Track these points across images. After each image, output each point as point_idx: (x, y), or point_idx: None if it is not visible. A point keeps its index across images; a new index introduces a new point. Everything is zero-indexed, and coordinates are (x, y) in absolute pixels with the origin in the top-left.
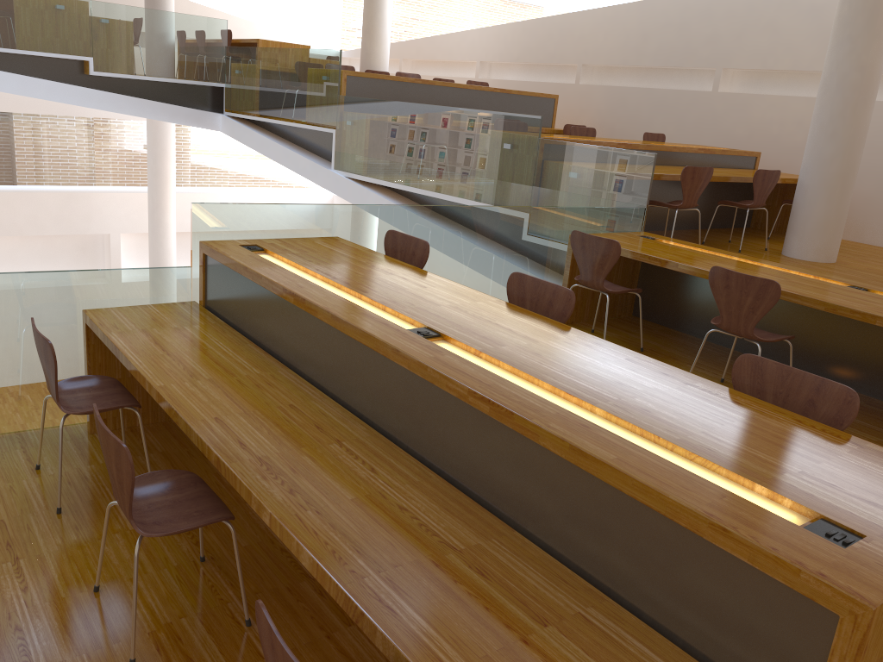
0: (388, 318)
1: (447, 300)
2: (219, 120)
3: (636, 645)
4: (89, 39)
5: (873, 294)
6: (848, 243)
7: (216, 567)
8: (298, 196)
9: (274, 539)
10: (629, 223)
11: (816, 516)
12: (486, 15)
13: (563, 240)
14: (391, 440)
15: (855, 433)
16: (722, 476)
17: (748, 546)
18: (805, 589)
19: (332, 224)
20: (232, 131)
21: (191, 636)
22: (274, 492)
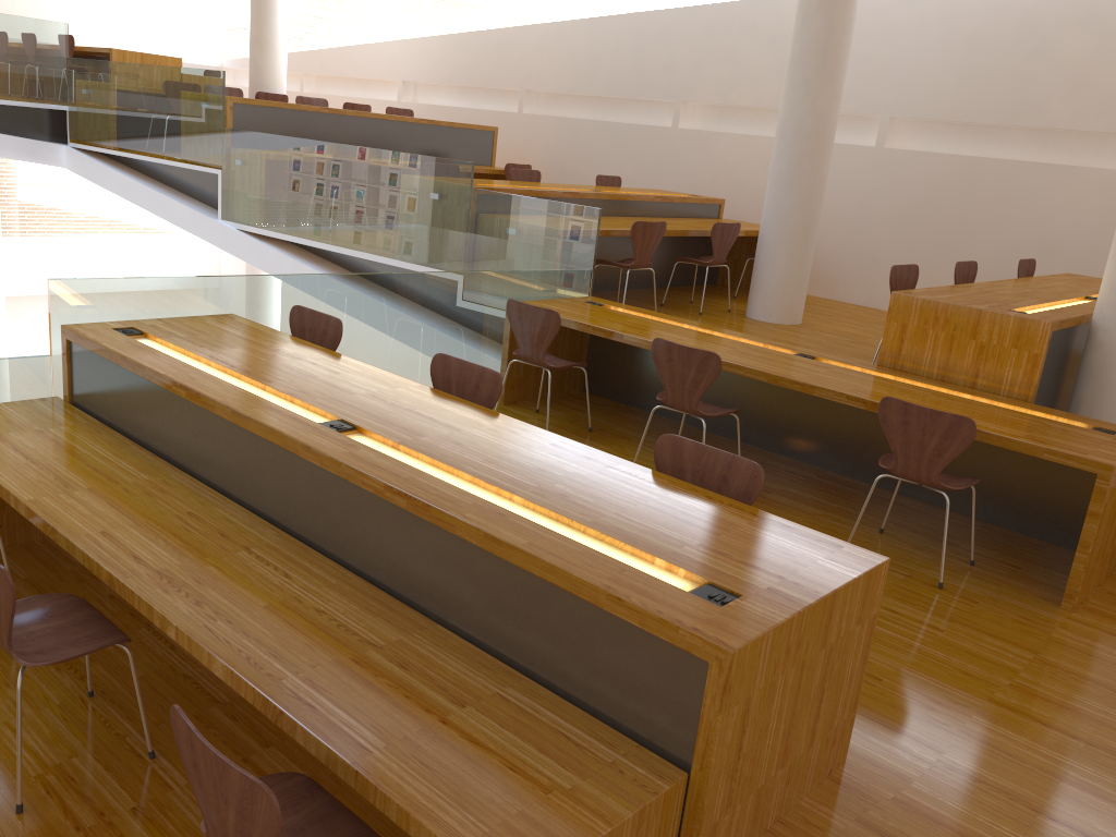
0: (297, 411)
1: (363, 387)
2: (62, 153)
3: (549, 715)
4: None
5: (817, 362)
6: (819, 300)
7: (108, 701)
8: (173, 247)
9: (175, 665)
10: (575, 287)
11: (704, 582)
12: (408, 24)
13: (500, 308)
14: (305, 543)
15: (802, 507)
16: (628, 553)
17: (638, 611)
18: (683, 643)
19: (225, 299)
20: (81, 168)
21: (85, 775)
22: (179, 605)
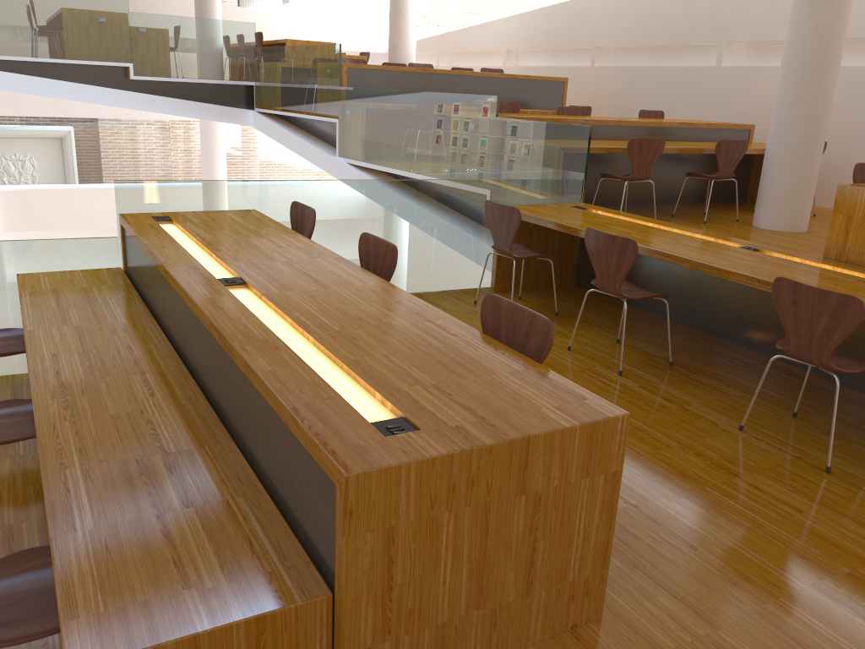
0: (218, 271)
1: (288, 257)
2: (250, 116)
3: (253, 524)
4: (128, 47)
5: (755, 253)
6: None
7: None
8: None
9: None
10: (566, 195)
11: (401, 416)
12: (512, 4)
13: None
14: (193, 373)
15: (722, 388)
16: (362, 387)
17: (304, 433)
18: (324, 465)
19: (250, 198)
20: (260, 125)
21: (22, 535)
22: (51, 407)
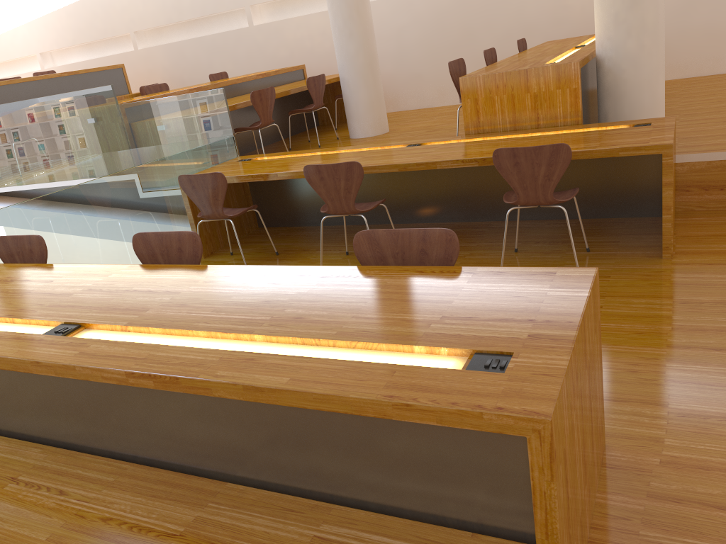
0: (20, 329)
1: (78, 286)
2: None
3: (375, 539)
4: None
5: (425, 146)
6: (392, 114)
7: None
8: None
9: None
10: (225, 153)
11: (470, 353)
12: (28, 10)
13: (175, 186)
14: (72, 448)
15: None
16: (384, 351)
17: (432, 410)
18: (492, 426)
19: None
20: None
21: None
22: None
